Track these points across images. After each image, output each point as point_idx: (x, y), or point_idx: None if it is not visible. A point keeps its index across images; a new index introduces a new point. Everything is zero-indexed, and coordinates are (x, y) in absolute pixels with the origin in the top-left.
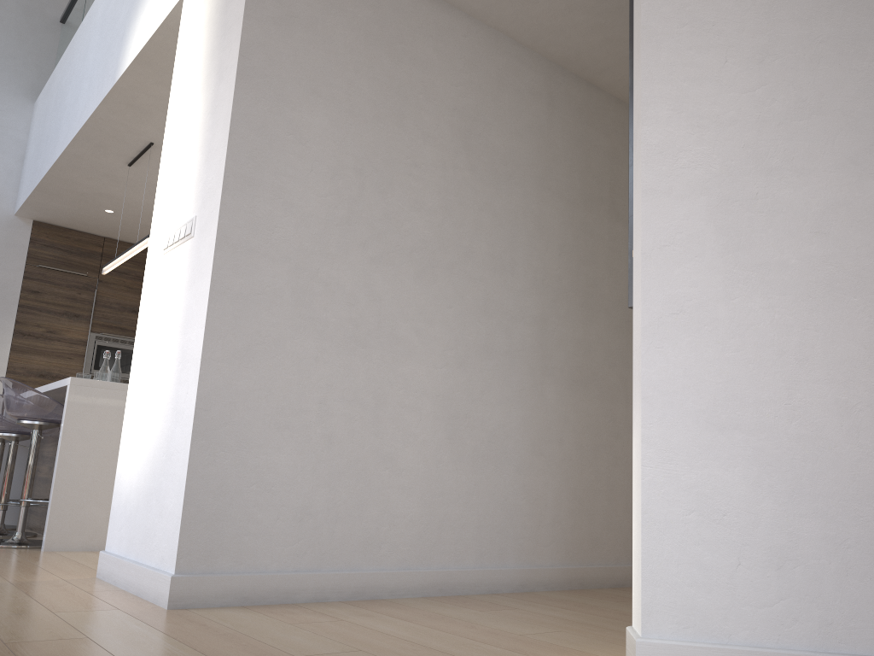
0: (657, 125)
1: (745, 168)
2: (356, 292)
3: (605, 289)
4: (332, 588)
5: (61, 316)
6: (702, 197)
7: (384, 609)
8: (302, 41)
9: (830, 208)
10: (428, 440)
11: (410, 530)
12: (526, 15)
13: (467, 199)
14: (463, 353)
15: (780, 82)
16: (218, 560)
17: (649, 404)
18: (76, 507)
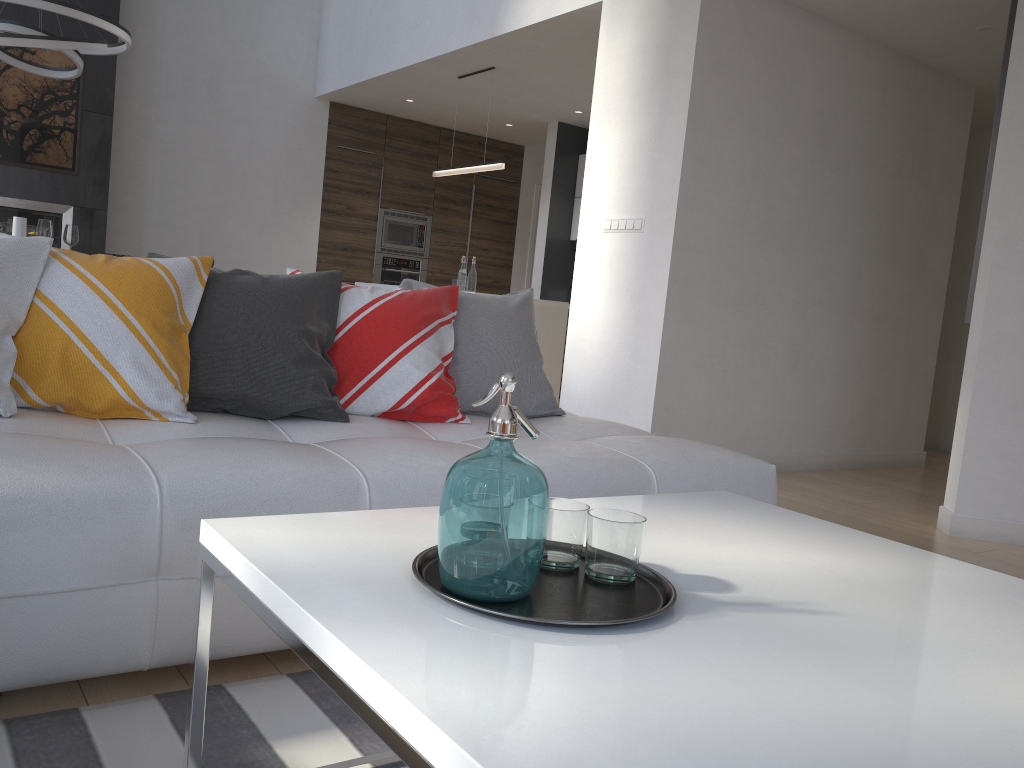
0: (1007, 222)
1: None
2: (745, 269)
3: (905, 243)
4: None
5: (356, 194)
6: None
7: None
8: (725, 81)
9: None
10: (778, 369)
11: (764, 429)
12: (883, 26)
13: (818, 186)
14: (805, 306)
15: None
16: None
17: (976, 393)
18: None
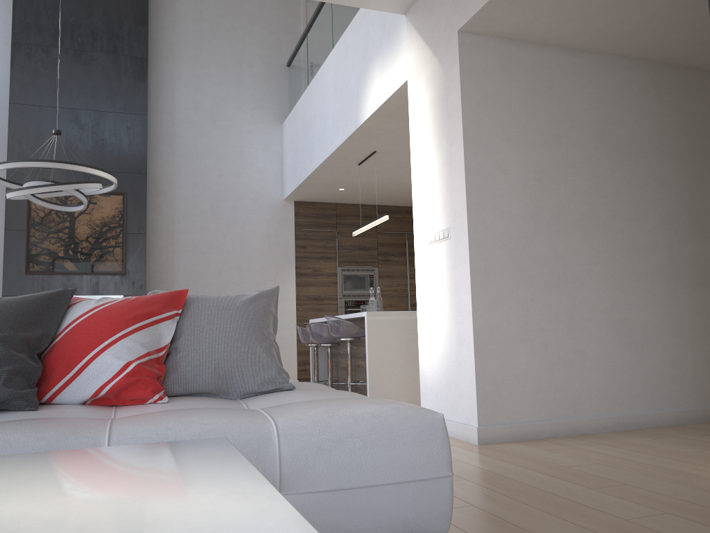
0: None
1: None
2: (547, 255)
3: None
4: (559, 429)
5: (320, 259)
6: None
7: (594, 440)
8: (494, 110)
9: None
10: (603, 337)
11: (599, 392)
12: (634, 44)
13: (607, 178)
14: (618, 279)
15: None
16: (497, 418)
17: None
18: (381, 386)
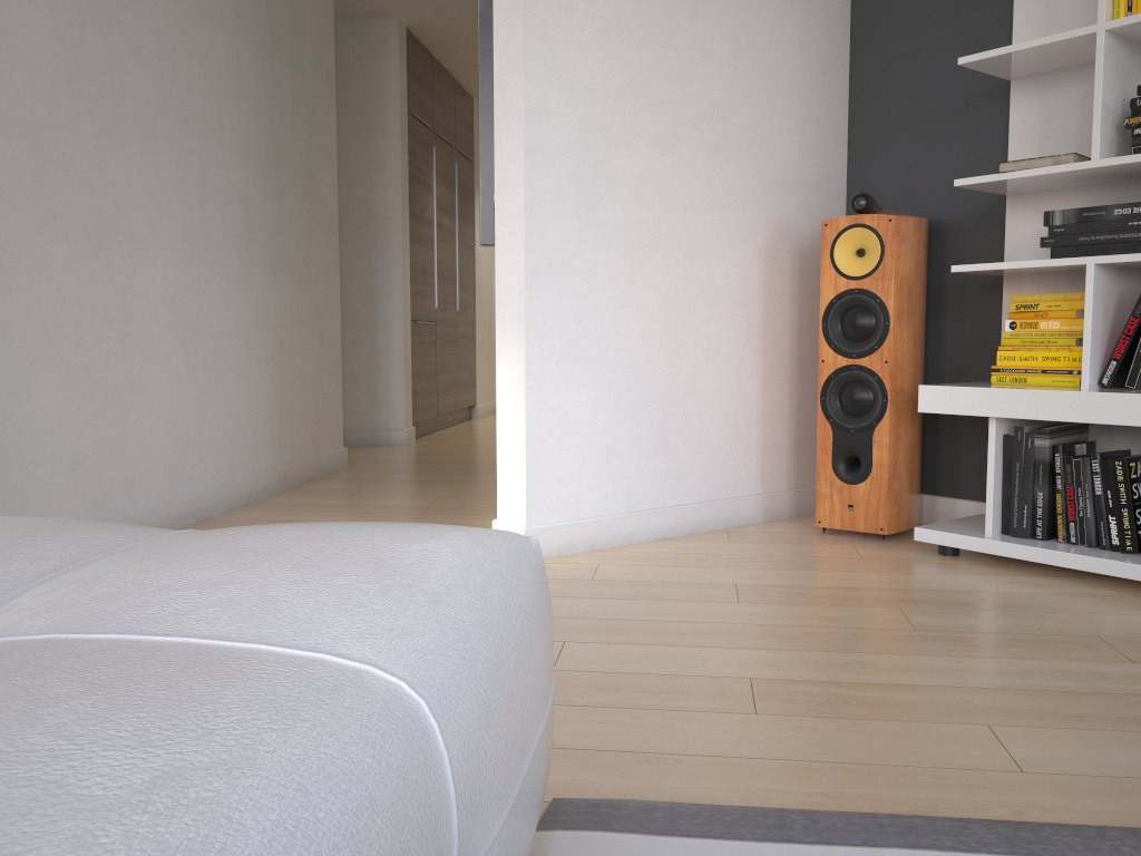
0: (535, 83)
1: (595, 136)
2: (92, 177)
3: (292, 156)
4: None
5: None
6: (566, 160)
7: None
8: None
9: (645, 179)
10: (168, 355)
11: (163, 459)
12: None
13: (178, 43)
14: (189, 246)
15: (619, 58)
16: None
17: (530, 343)
18: None
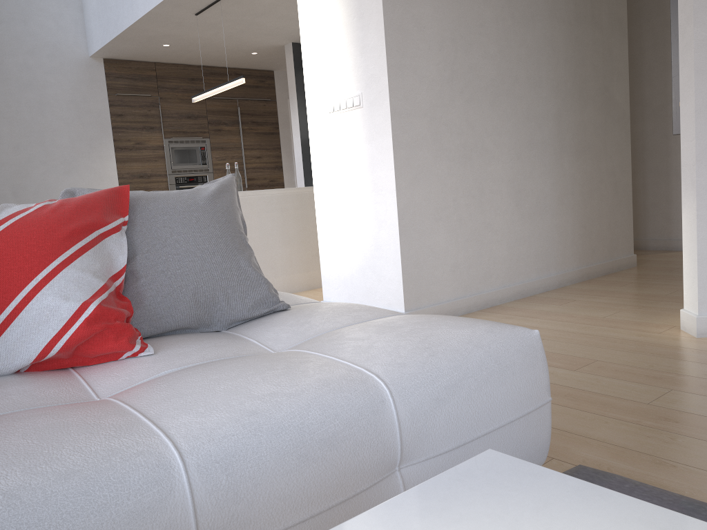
0: (703, 26)
1: None
2: (461, 125)
3: (591, 82)
4: (473, 304)
5: (142, 130)
6: None
7: (509, 312)
8: None
9: None
10: (506, 209)
11: (503, 264)
12: None
13: (511, 41)
14: (519, 149)
15: None
16: (421, 301)
17: (700, 198)
18: None
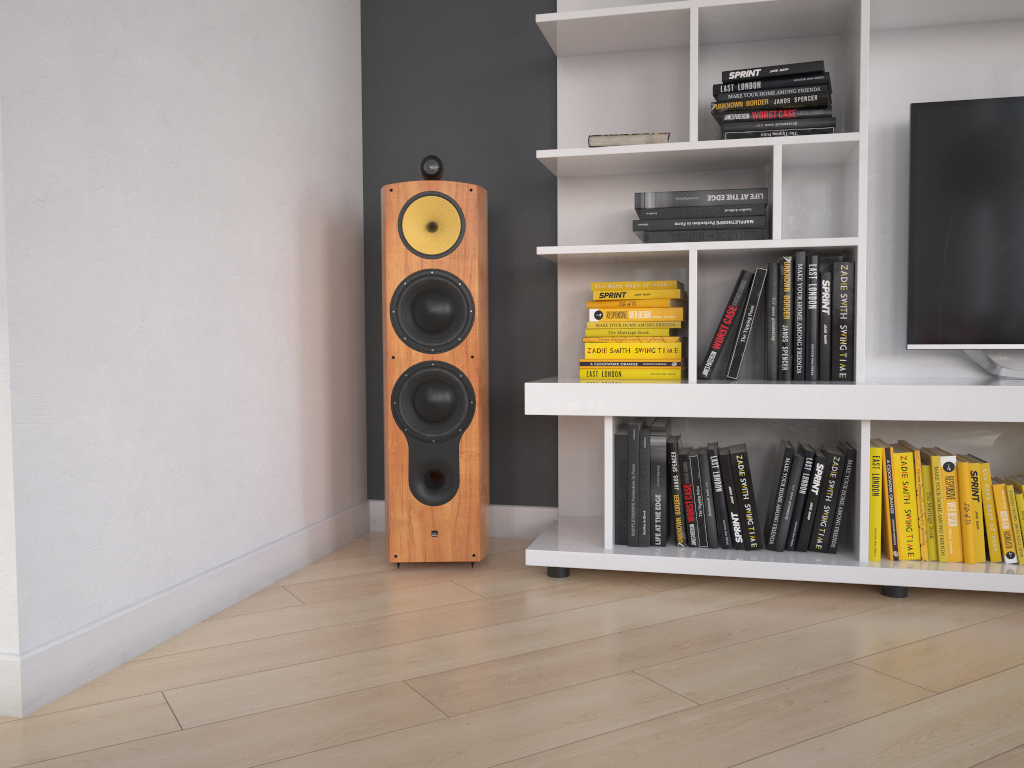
0: None
1: (106, 8)
2: None
3: None
4: None
5: None
6: (66, 32)
7: None
8: None
9: (173, 93)
10: None
11: None
12: None
13: None
14: None
15: None
16: None
17: (18, 333)
18: None
